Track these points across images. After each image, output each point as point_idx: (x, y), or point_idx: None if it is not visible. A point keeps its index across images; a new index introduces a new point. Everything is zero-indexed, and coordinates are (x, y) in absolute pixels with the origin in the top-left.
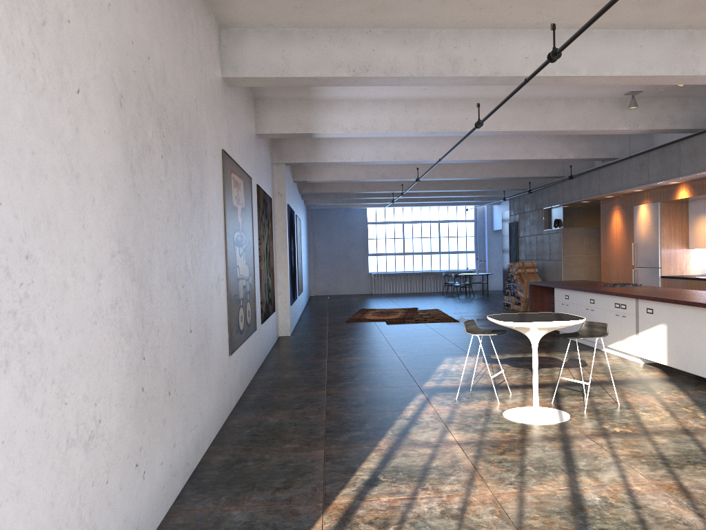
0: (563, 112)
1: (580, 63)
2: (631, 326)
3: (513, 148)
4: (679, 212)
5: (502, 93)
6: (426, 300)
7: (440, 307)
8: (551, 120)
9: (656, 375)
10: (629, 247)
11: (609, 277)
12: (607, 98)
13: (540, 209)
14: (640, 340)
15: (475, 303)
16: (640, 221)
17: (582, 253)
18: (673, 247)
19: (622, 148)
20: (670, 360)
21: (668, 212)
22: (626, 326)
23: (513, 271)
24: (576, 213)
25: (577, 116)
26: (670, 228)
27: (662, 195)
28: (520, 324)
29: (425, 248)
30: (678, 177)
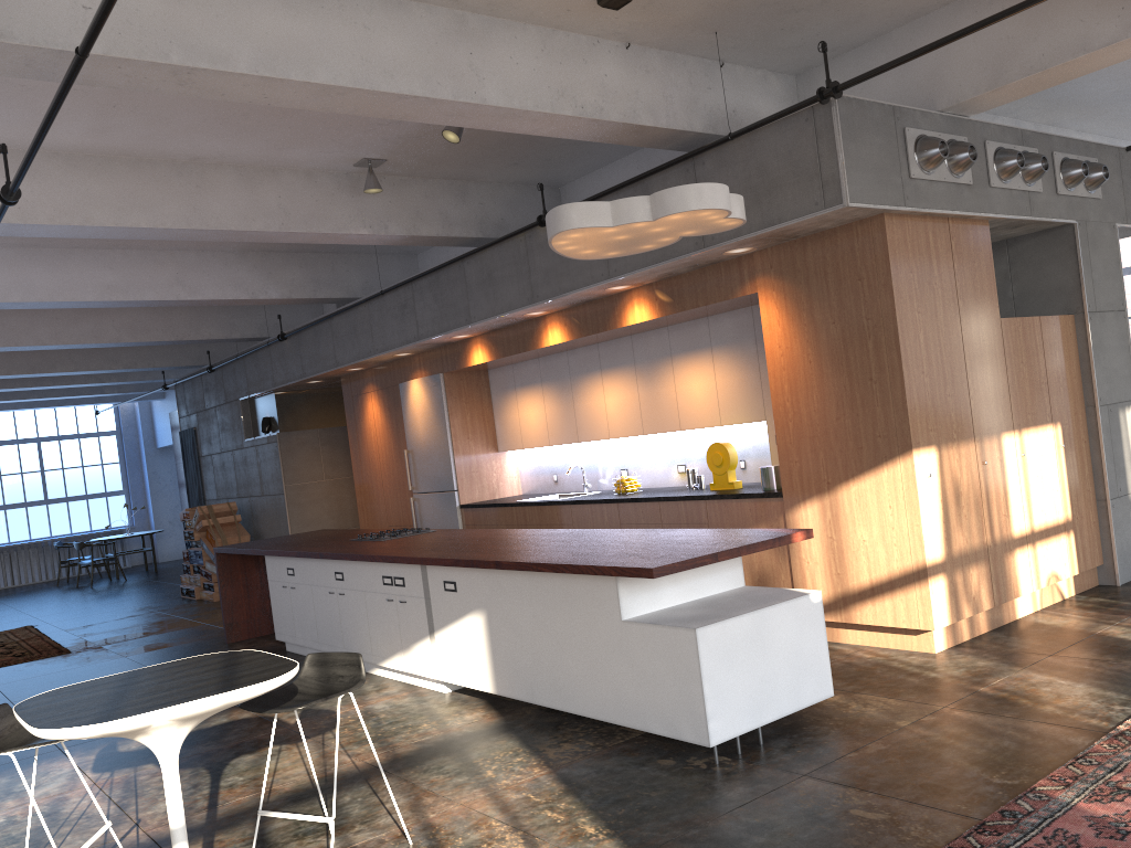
0: (236, 194)
1: (231, 42)
2: (419, 619)
3: (152, 278)
4: (476, 389)
5: (84, 139)
6: (14, 606)
7: (41, 619)
8: (210, 208)
9: (479, 718)
10: (400, 458)
11: (374, 516)
12: (322, 171)
13: (235, 401)
14: (440, 647)
15: (124, 596)
16: (413, 409)
17: (321, 477)
18: (474, 451)
19: (368, 279)
20: (501, 683)
21: (459, 391)
22: (410, 621)
23: (193, 525)
24: (301, 404)
25: (266, 204)
26: (465, 417)
27: (446, 361)
28: (102, 729)
29: (11, 497)
30: (468, 325)
